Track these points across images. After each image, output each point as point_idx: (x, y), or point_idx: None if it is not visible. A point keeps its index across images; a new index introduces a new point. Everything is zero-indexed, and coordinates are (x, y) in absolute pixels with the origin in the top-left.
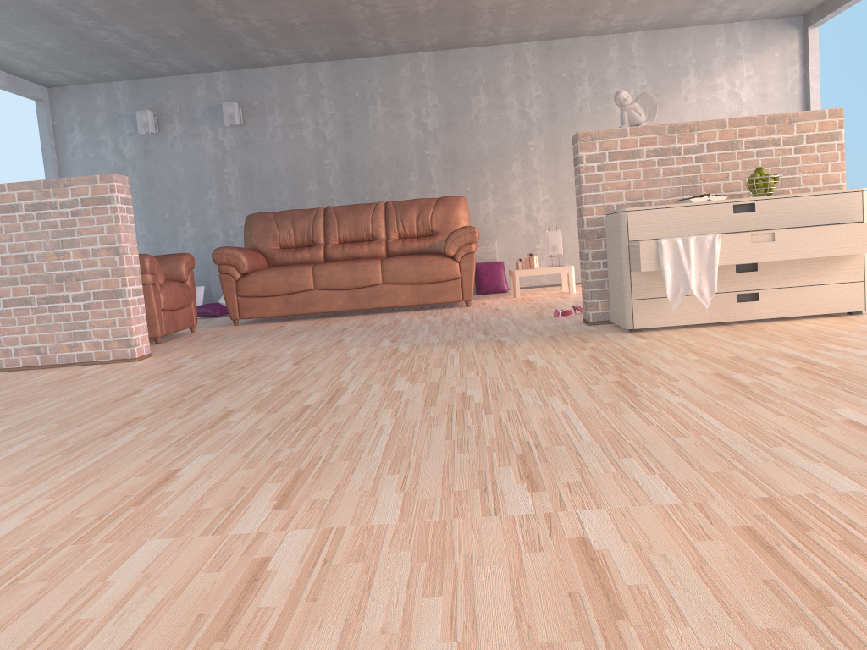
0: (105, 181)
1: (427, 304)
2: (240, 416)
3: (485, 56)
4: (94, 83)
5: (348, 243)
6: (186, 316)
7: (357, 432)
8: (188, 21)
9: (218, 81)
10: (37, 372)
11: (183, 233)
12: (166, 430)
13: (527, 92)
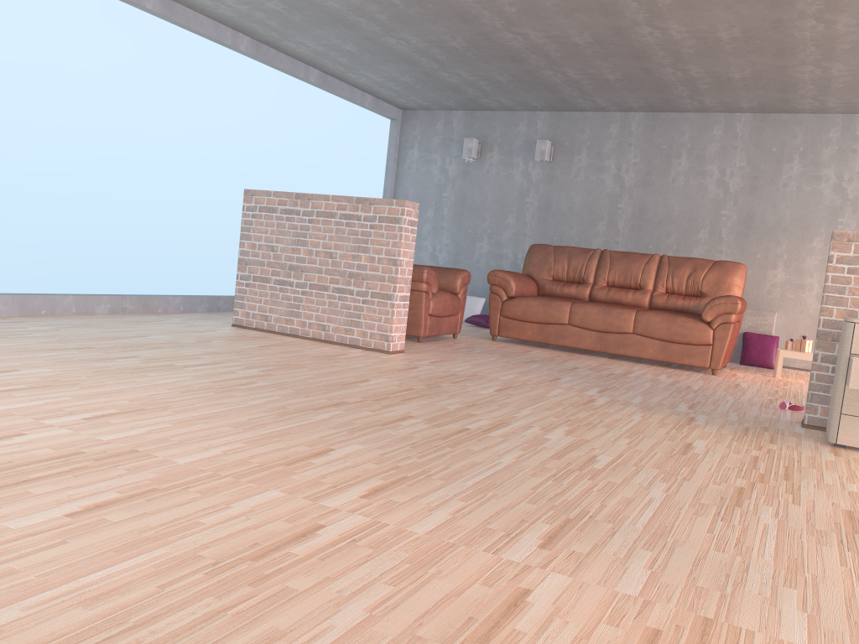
0: (398, 205)
1: (672, 362)
2: (410, 422)
3: (809, 123)
4: (438, 110)
5: (615, 287)
6: (451, 324)
7: (476, 461)
8: (514, 70)
9: (539, 120)
10: (318, 345)
11: (479, 248)
12: (354, 417)
13: (849, 166)
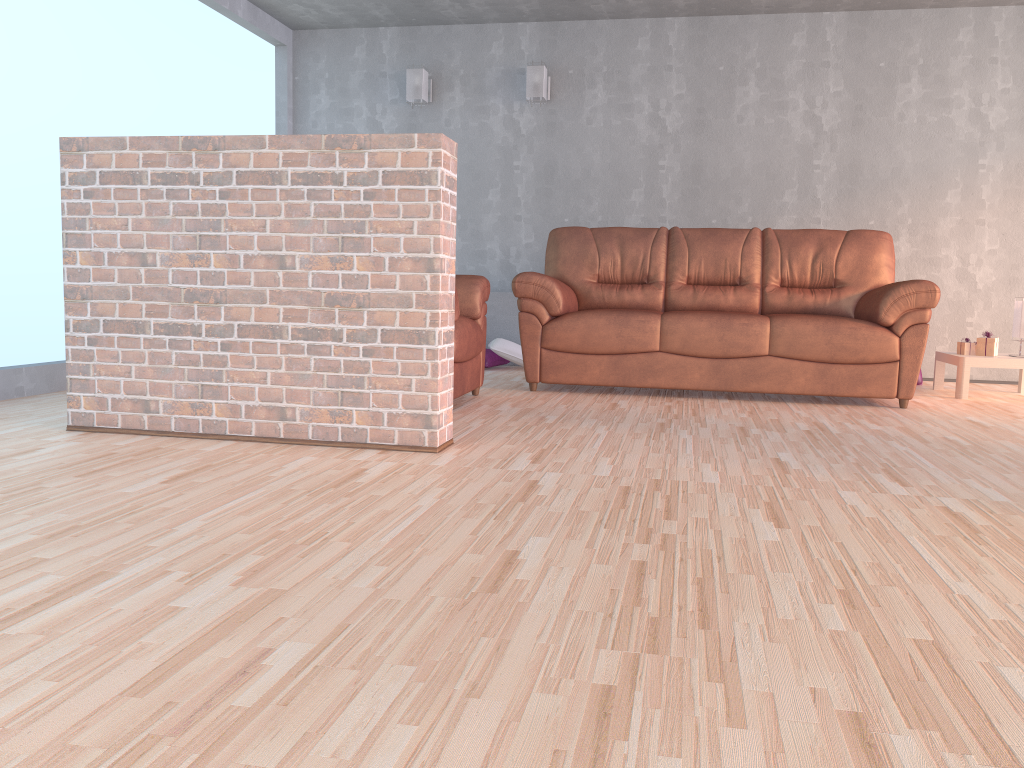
0: (426, 145)
1: (837, 396)
2: (926, 765)
3: (928, 23)
4: (354, 27)
5: (701, 285)
6: (474, 372)
7: None
8: None
9: (523, 36)
10: (281, 453)
11: None
12: None
13: (989, 83)
